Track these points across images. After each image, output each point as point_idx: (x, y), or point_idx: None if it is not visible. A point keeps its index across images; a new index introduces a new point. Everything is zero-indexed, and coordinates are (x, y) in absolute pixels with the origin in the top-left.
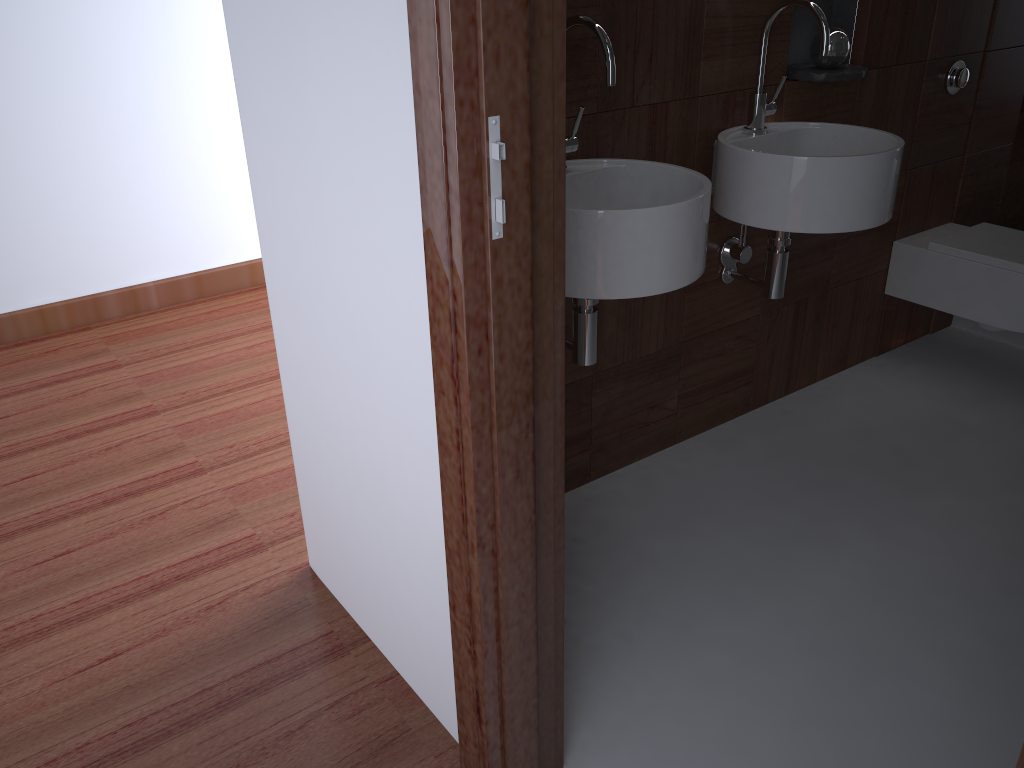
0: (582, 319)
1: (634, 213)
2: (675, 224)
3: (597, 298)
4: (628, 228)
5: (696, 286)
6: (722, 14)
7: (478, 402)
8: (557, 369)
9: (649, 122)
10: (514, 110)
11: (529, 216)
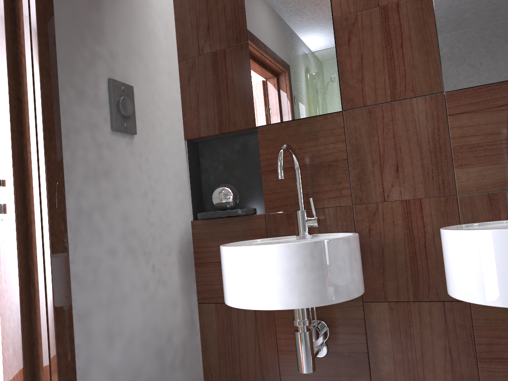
0: (294, 335)
1: (233, 249)
2: (259, 260)
3: (228, 304)
4: (232, 258)
5: (491, 358)
6: (471, 134)
7: (2, 303)
8: (49, 302)
9: (403, 212)
10: (6, 166)
11: (14, 213)
